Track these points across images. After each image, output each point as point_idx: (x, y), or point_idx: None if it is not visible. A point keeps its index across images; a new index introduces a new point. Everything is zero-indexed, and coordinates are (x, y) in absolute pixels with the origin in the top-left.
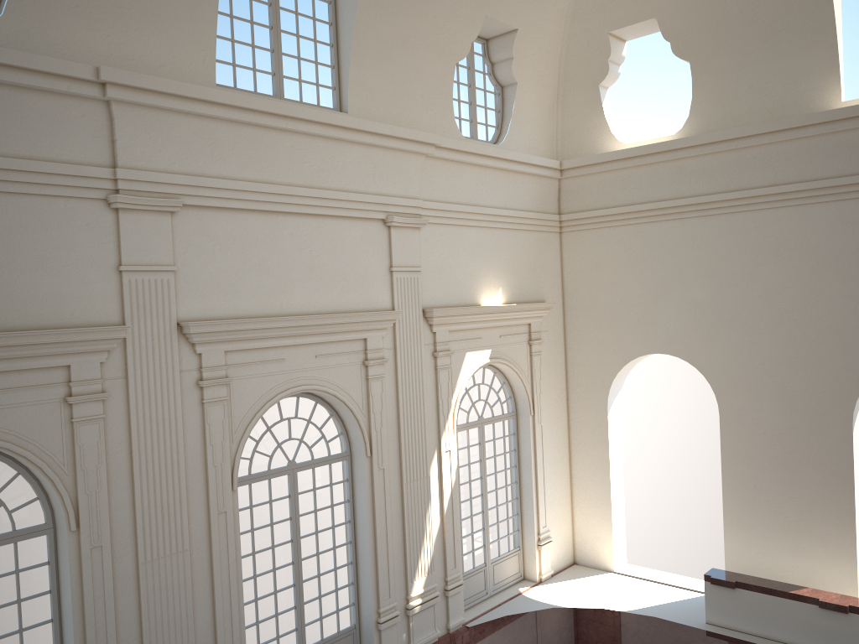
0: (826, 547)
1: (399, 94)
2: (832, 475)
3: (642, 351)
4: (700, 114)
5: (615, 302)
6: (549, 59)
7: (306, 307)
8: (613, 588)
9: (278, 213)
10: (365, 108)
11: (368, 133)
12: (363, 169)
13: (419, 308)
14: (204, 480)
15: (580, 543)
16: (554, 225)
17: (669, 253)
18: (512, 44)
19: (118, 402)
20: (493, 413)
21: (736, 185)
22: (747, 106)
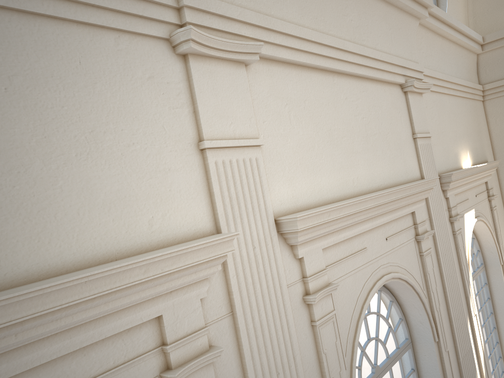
0: None
1: None
2: None
3: None
4: None
5: None
6: None
7: (370, 183)
8: None
9: (333, 73)
10: None
11: None
12: (384, 30)
13: (436, 174)
14: None
15: None
16: (480, 94)
17: None
18: None
19: (228, 356)
20: (474, 268)
21: None
22: None
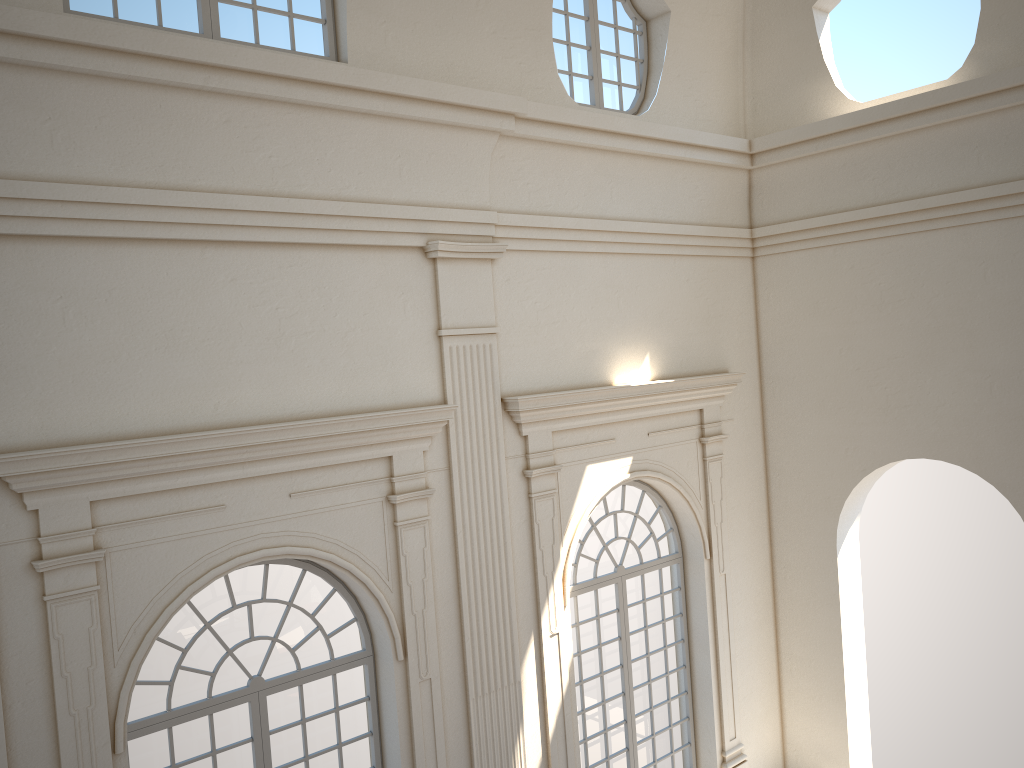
0: None
1: (450, 29)
2: None
3: (896, 454)
4: (997, 38)
5: (846, 370)
6: None
7: (268, 409)
8: None
9: (206, 243)
10: (382, 54)
11: (381, 96)
12: (378, 161)
13: (494, 396)
14: (51, 742)
15: (796, 760)
16: (741, 245)
17: (942, 287)
18: None
19: None
20: (642, 558)
21: None
22: None
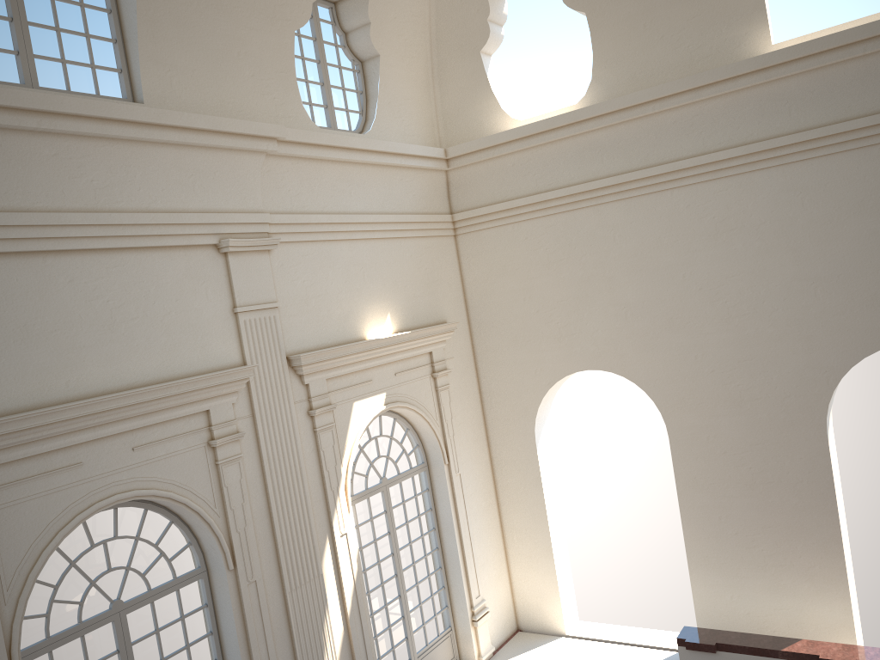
0: (812, 581)
1: (219, 74)
2: (810, 496)
3: (569, 369)
4: (605, 76)
5: (530, 313)
6: (416, 24)
7: (109, 382)
8: (568, 659)
9: (46, 253)
10: (170, 95)
11: (176, 129)
12: (176, 179)
13: (281, 356)
14: None
15: (523, 605)
16: (446, 227)
17: (588, 248)
18: (366, 6)
19: None
20: (399, 470)
21: (657, 158)
22: (660, 61)
